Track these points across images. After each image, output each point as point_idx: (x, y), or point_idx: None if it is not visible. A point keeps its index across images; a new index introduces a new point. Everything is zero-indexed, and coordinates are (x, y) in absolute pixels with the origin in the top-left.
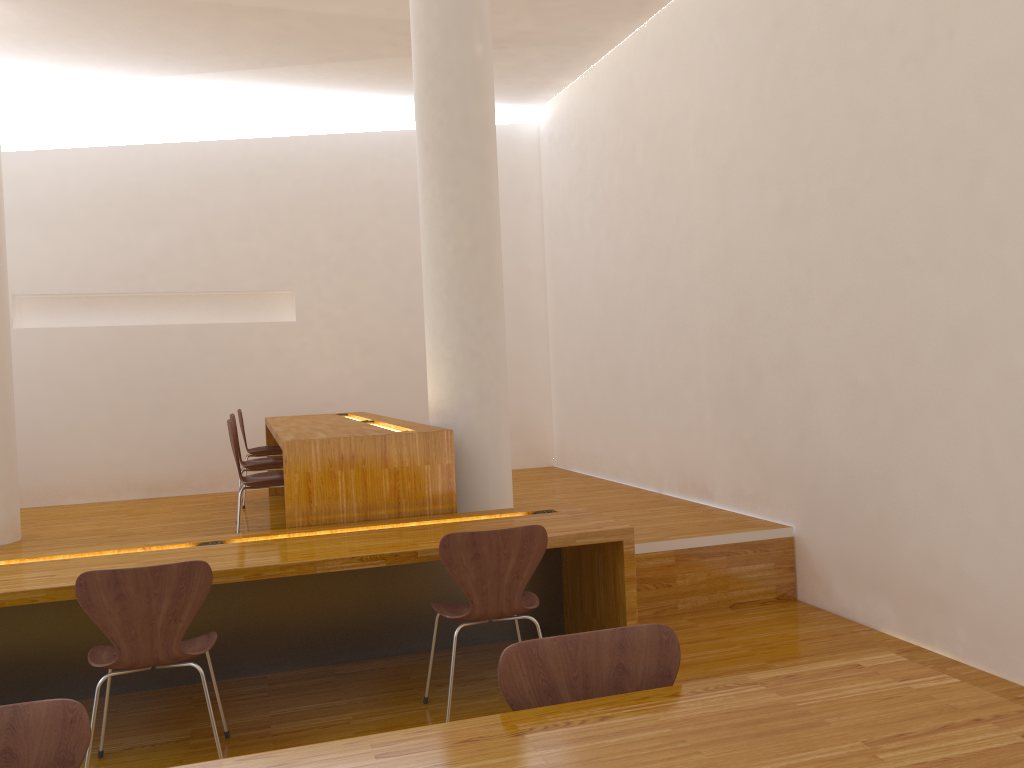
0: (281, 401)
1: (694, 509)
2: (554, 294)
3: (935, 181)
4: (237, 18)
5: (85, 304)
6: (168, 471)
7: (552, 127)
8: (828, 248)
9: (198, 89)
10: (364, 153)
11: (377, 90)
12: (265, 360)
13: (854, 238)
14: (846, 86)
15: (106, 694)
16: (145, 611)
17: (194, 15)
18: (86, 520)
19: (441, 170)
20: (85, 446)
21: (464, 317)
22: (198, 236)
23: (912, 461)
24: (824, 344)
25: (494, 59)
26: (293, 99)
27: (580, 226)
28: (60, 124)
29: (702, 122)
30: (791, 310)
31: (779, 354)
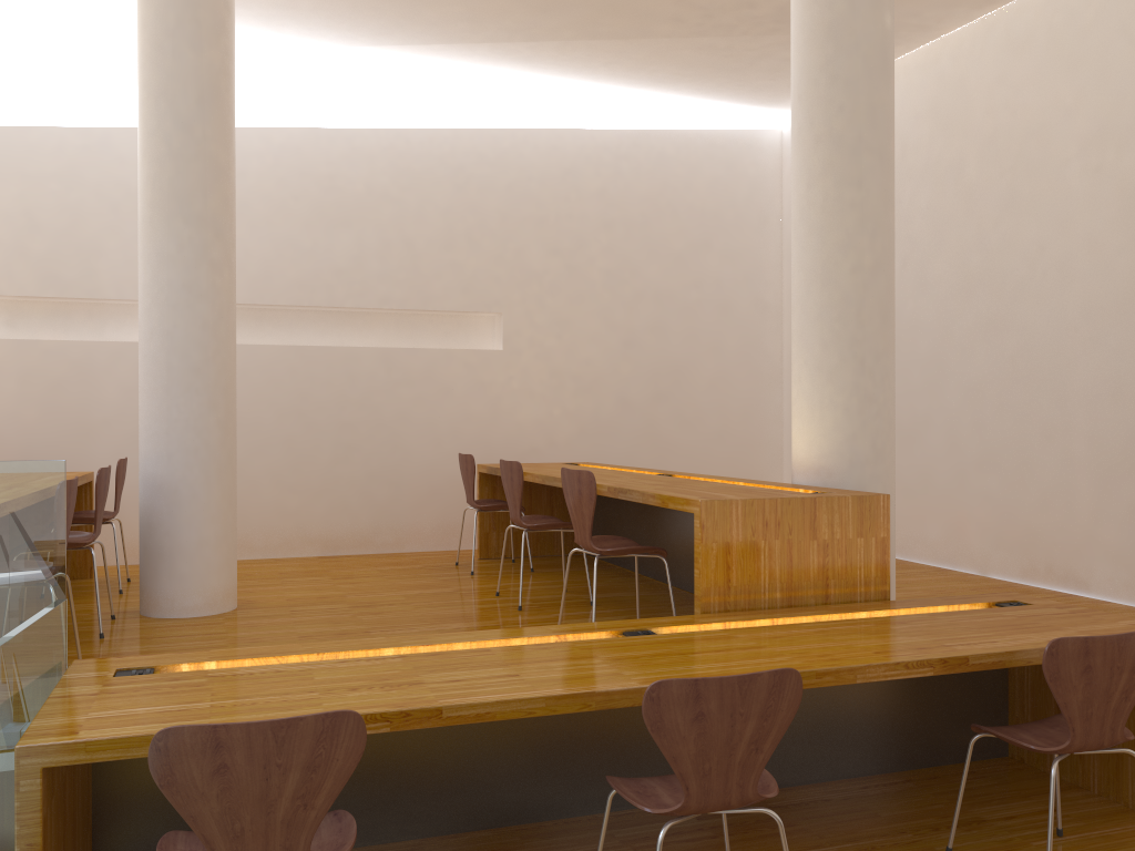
0: (481, 445)
1: (1070, 600)
2: None
3: None
4: None
5: (256, 317)
6: (349, 524)
7: None
8: None
9: (408, 65)
10: (587, 154)
11: (617, 79)
12: (465, 395)
13: None
14: None
15: (600, 842)
16: (726, 737)
17: None
18: (287, 583)
19: (839, 168)
20: (254, 490)
21: (861, 352)
22: (396, 242)
23: None
24: None
25: (782, 47)
26: (511, 84)
27: None
28: (239, 98)
29: (1098, 130)
30: None
31: None
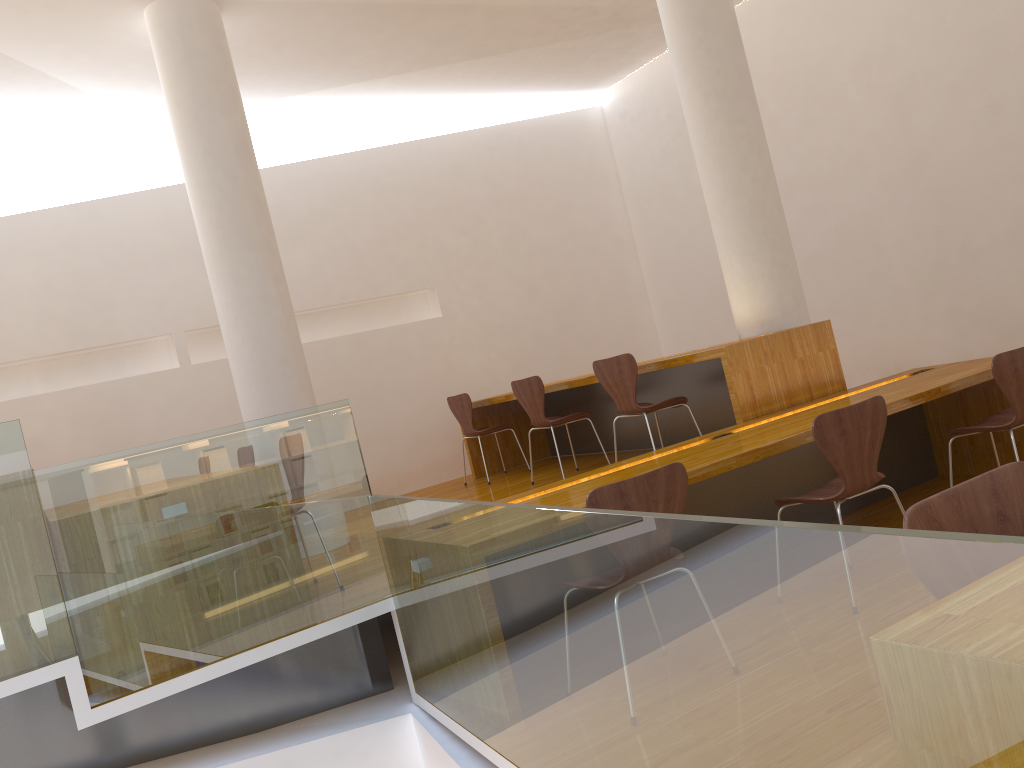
0: (445, 394)
1: None
2: (651, 256)
3: None
4: (426, 19)
5: None
6: None
7: (625, 105)
8: None
9: (322, 105)
10: (467, 150)
11: (482, 87)
12: (423, 358)
13: None
14: None
15: None
16: (858, 442)
17: (389, 19)
18: None
19: (726, 112)
20: None
21: (771, 236)
22: (342, 248)
23: None
24: None
25: (611, 41)
26: (398, 107)
27: (685, 185)
28: None
29: (862, 59)
30: (1014, 188)
31: (1003, 228)
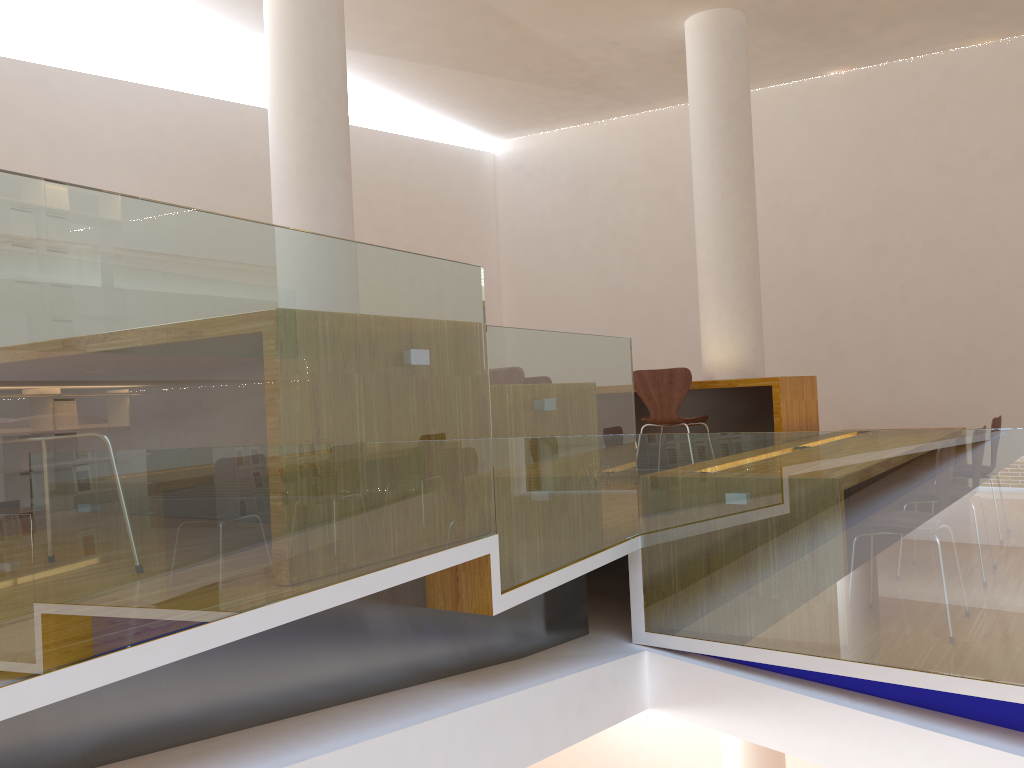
0: None
1: None
2: (517, 301)
3: (1022, 241)
4: (471, 17)
5: None
6: None
7: (522, 160)
8: (923, 274)
9: None
10: (393, 153)
11: (429, 99)
12: None
13: (949, 269)
14: (942, 180)
15: None
16: None
17: (445, 4)
18: None
19: (741, 190)
20: None
21: (755, 300)
22: None
23: (1001, 394)
24: (918, 332)
25: (563, 99)
26: None
27: (573, 246)
28: (145, 58)
29: (775, 183)
30: (882, 311)
31: (868, 340)
